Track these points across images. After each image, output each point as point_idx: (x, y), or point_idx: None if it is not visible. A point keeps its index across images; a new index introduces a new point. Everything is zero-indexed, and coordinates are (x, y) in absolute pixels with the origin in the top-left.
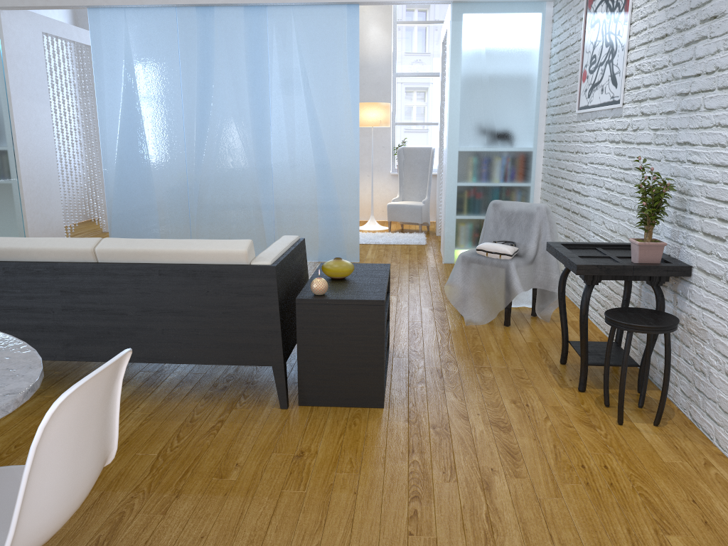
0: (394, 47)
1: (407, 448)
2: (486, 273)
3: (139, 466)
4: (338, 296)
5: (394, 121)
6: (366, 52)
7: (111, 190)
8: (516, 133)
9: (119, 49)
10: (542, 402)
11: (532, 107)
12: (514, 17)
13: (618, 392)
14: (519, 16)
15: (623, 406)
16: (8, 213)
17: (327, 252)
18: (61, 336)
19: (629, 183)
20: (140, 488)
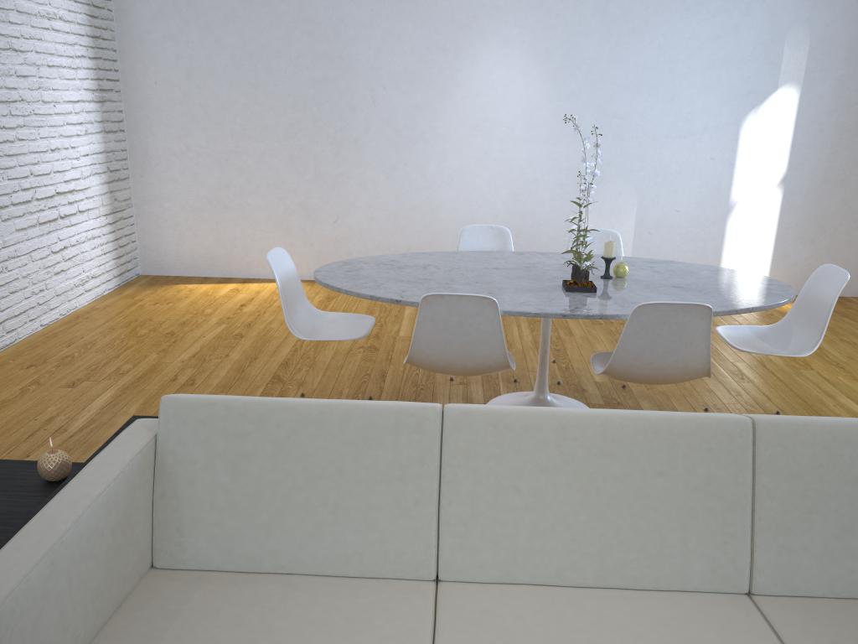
0: None
1: None
2: None
3: None
4: (30, 470)
5: None
6: None
7: None
8: None
9: None
10: None
11: None
12: None
13: None
14: None
15: None
16: None
17: None
18: None
19: None
20: None
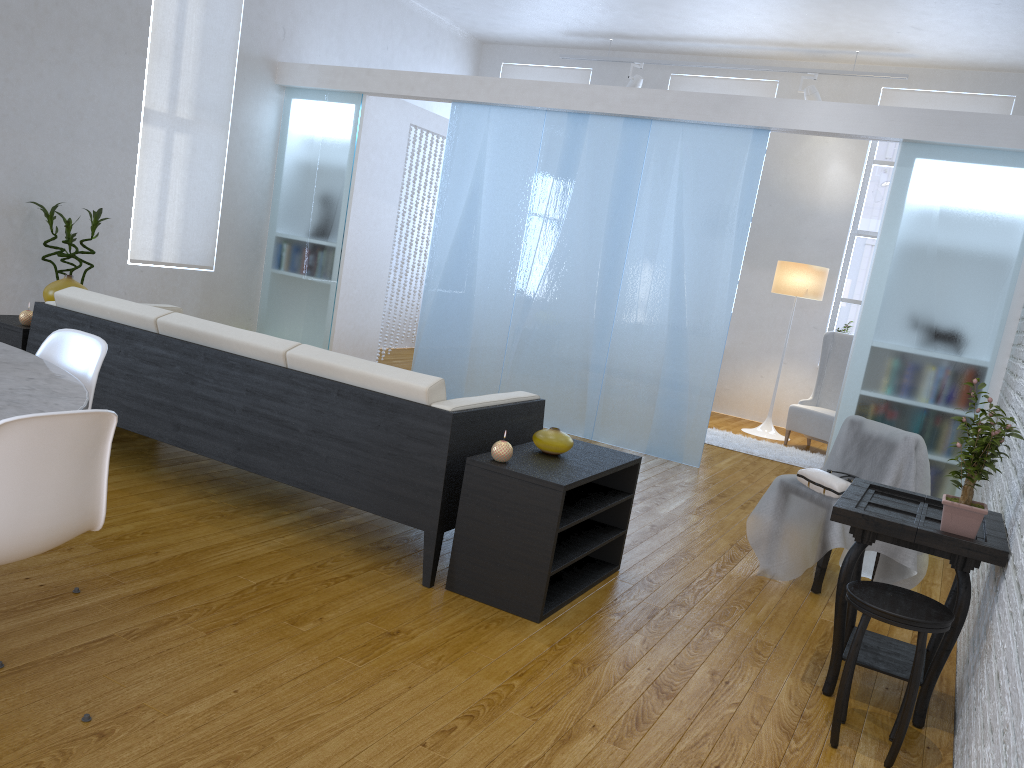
0: (861, 195)
1: (518, 670)
2: (802, 510)
3: (229, 587)
4: (517, 467)
5: (840, 295)
6: (818, 195)
7: (427, 312)
8: (965, 336)
9: (473, 151)
10: (752, 687)
11: (998, 303)
12: (993, 171)
13: (836, 697)
14: (1001, 171)
15: (838, 720)
16: (319, 317)
17: (659, 444)
18: (235, 438)
19: (1022, 425)
20: (210, 604)
